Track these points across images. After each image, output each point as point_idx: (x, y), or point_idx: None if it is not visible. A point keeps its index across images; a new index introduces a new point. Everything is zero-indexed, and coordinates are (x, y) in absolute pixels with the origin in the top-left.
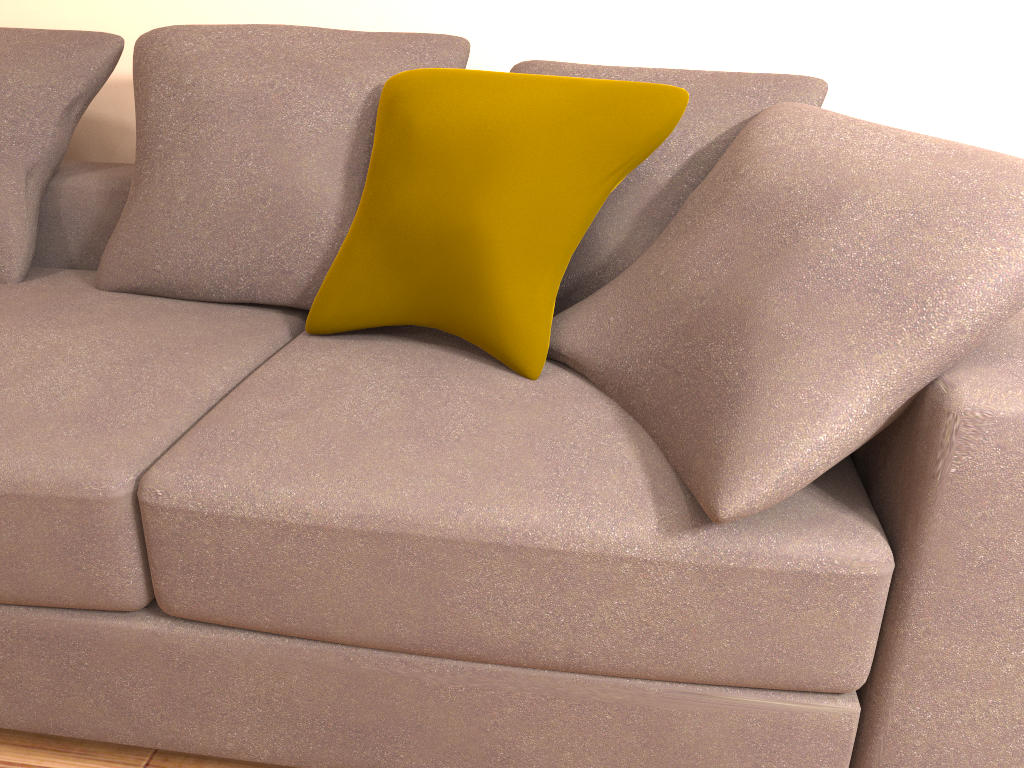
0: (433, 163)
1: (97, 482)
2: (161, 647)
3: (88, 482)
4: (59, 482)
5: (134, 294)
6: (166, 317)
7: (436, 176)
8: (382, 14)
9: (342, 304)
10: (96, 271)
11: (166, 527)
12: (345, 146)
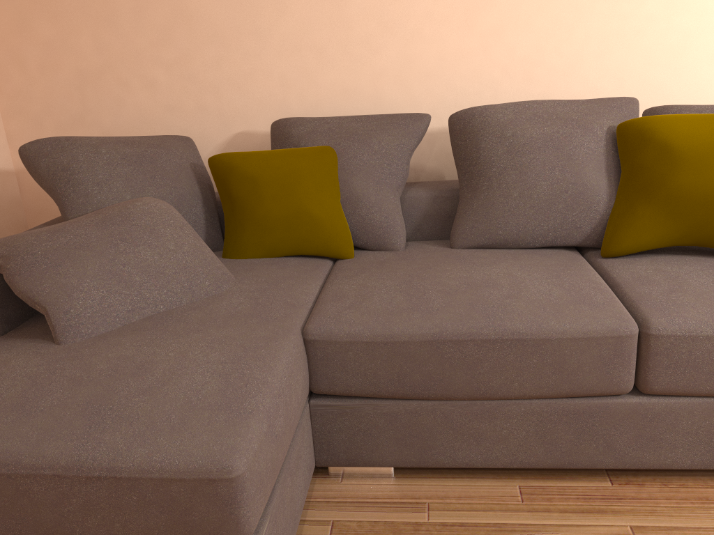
0: (693, 162)
1: (626, 327)
2: (642, 410)
3: (621, 327)
4: (606, 329)
5: (478, 248)
6: (522, 257)
7: (698, 168)
8: (546, 88)
9: (634, 239)
10: (425, 241)
11: (661, 345)
12: (603, 159)
